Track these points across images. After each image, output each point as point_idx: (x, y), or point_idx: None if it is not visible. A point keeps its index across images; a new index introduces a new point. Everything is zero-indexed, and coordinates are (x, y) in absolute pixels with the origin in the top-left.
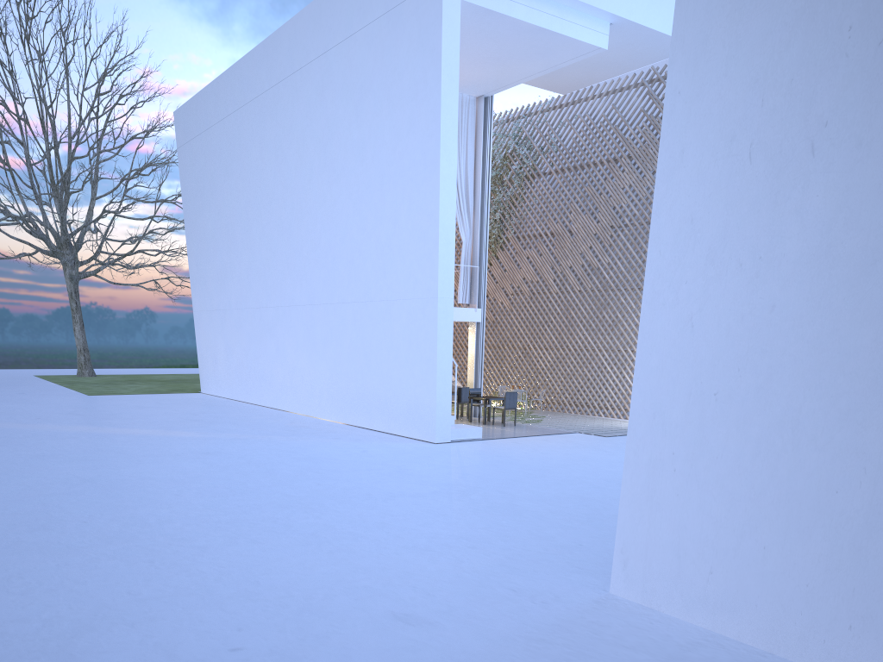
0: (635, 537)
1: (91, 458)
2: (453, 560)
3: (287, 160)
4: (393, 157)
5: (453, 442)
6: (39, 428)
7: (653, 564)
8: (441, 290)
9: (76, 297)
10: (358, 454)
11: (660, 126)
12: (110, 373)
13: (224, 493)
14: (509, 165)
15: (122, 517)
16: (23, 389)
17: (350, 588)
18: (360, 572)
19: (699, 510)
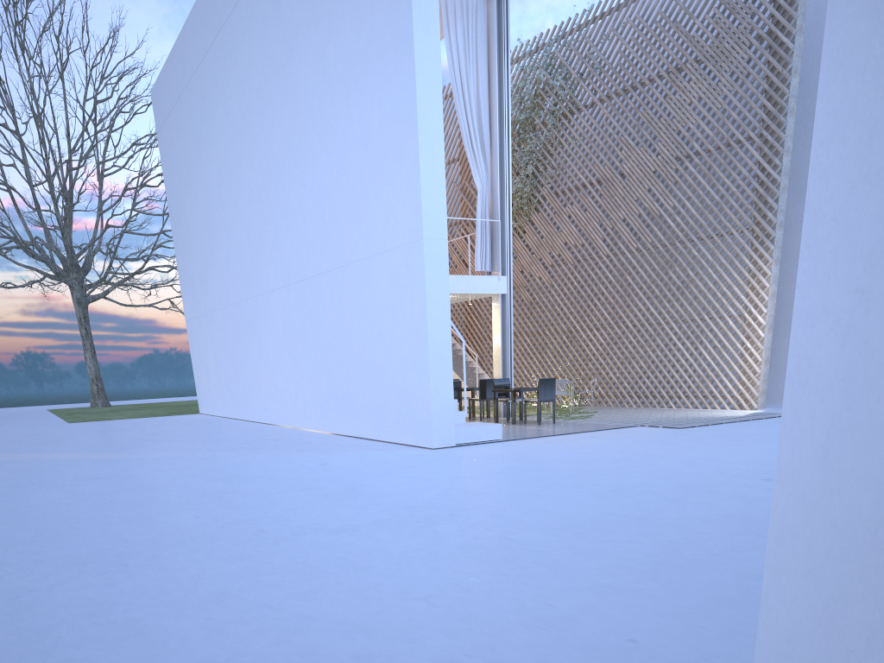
0: None
1: None
2: None
3: (250, 106)
4: (358, 51)
5: (459, 446)
6: None
7: None
8: (427, 228)
9: (85, 323)
10: (310, 469)
11: (738, 8)
12: (131, 403)
13: (18, 540)
14: (541, 104)
15: None
16: (10, 421)
17: None
18: None
19: None
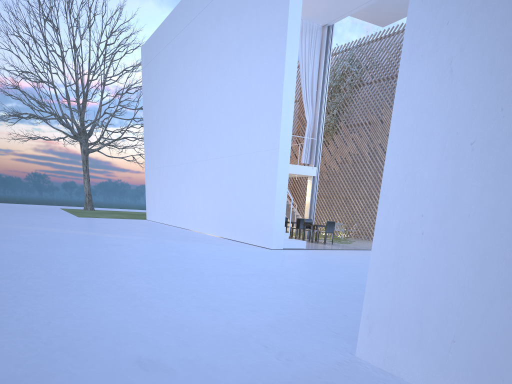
0: (381, 303)
1: (36, 242)
2: (229, 319)
3: (197, 67)
4: (257, 54)
5: (284, 249)
6: (26, 228)
7: (395, 330)
8: (281, 143)
9: (86, 163)
10: (214, 251)
11: None
12: (104, 210)
13: (98, 265)
14: (344, 79)
15: (6, 273)
16: (45, 212)
17: (122, 333)
18: (143, 322)
19: (446, 275)
